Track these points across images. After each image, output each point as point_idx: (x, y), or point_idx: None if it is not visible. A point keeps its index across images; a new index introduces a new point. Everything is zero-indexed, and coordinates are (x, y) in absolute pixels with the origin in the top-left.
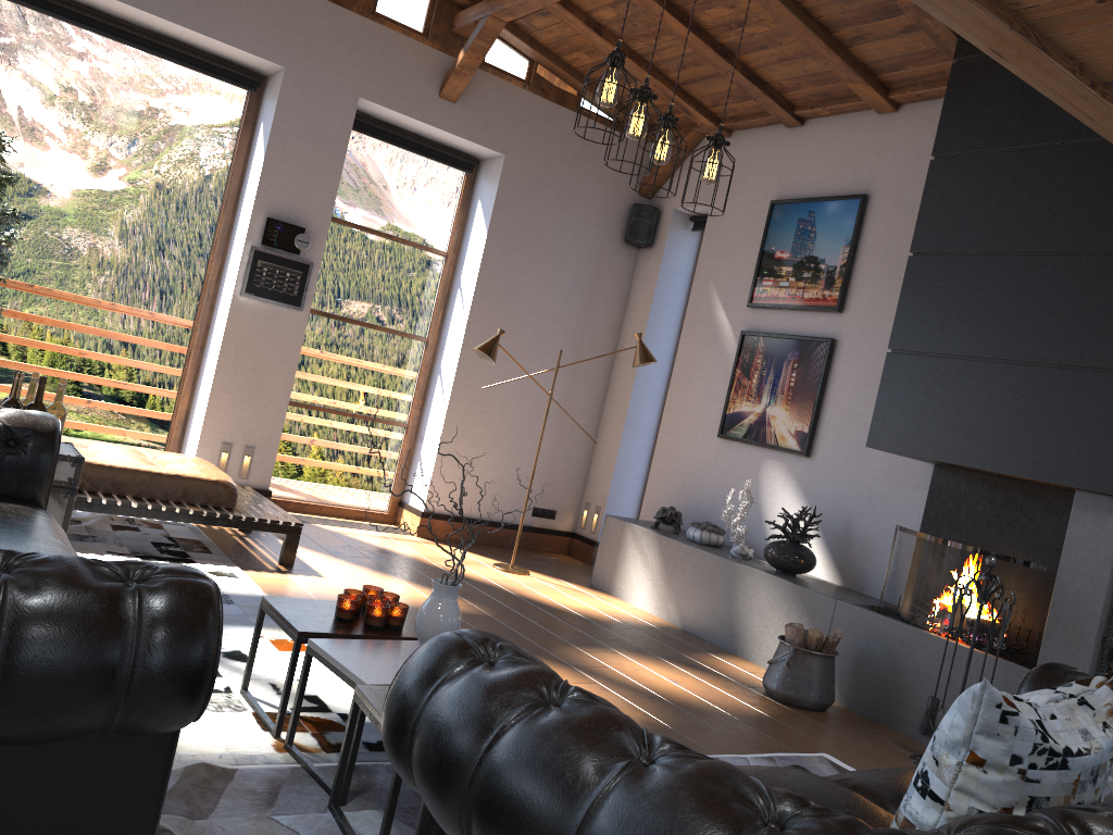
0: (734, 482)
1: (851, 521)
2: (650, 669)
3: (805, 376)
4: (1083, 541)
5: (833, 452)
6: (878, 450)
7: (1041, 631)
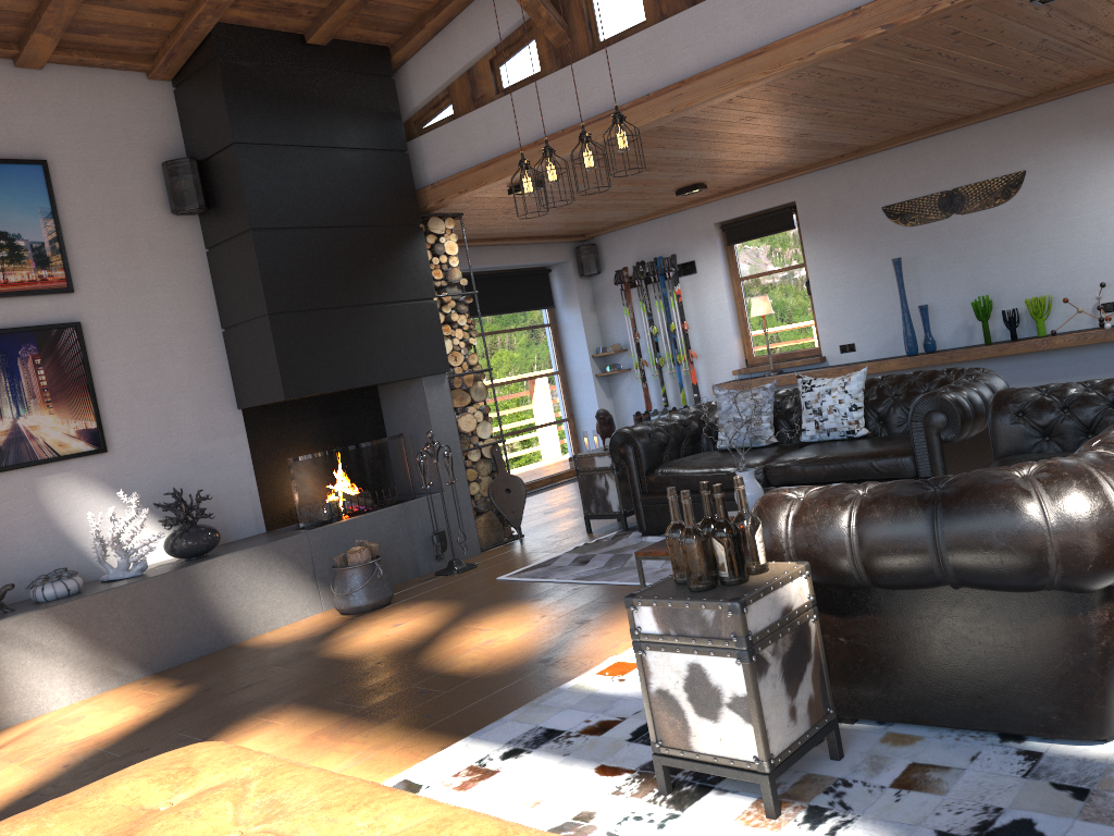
0: (1, 524)
1: (186, 489)
2: (372, 635)
3: (61, 370)
4: (437, 405)
5: (133, 436)
6: (184, 416)
7: (409, 474)
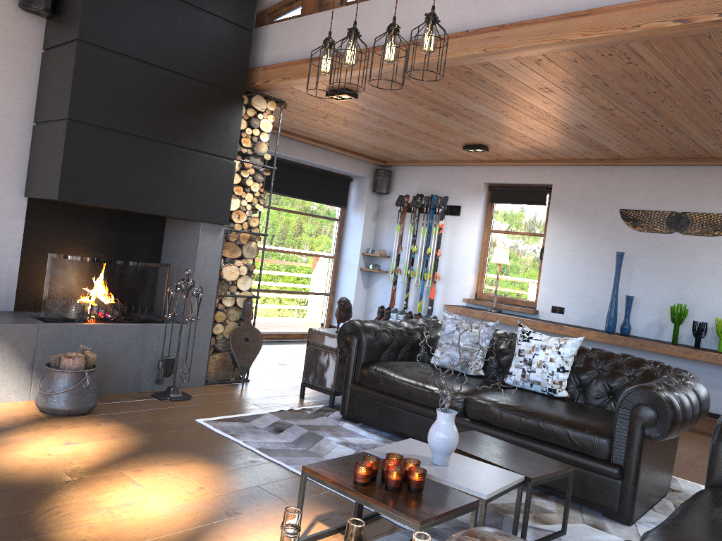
0: None
1: None
2: (36, 448)
3: None
4: (207, 250)
5: None
6: None
7: (164, 300)
